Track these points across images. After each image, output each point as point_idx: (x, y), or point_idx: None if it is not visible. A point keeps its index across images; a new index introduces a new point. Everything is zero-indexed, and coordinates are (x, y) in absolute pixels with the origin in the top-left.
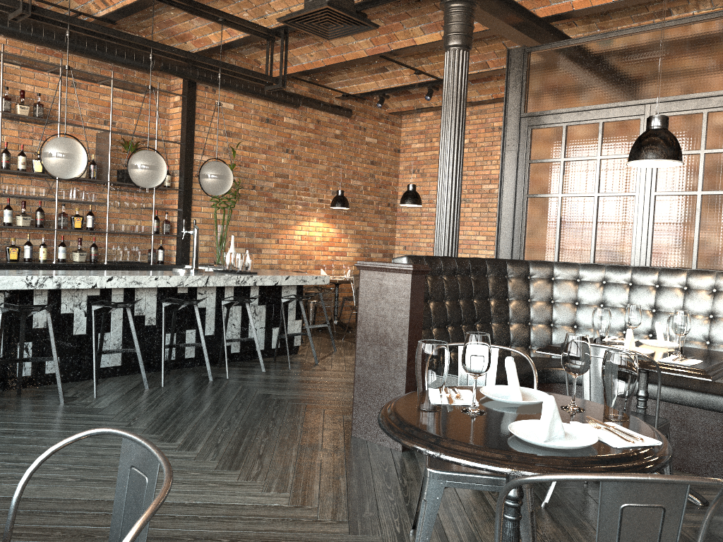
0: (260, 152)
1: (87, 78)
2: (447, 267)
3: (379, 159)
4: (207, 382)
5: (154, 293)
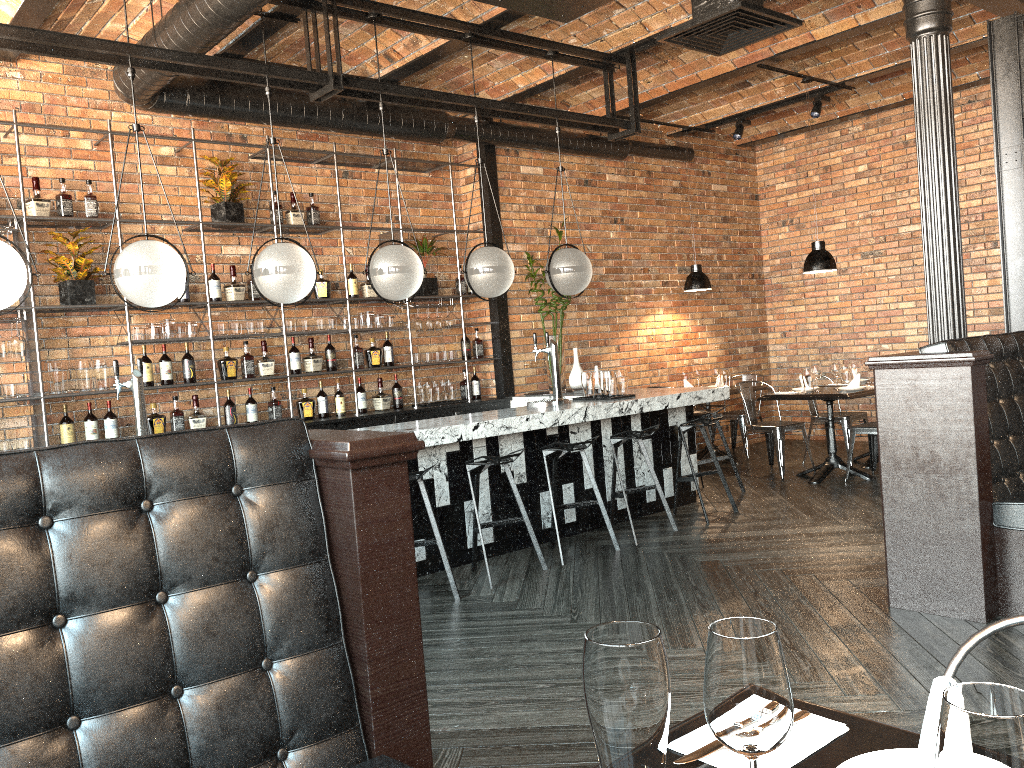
0: (582, 228)
1: (360, 163)
2: (994, 351)
3: (733, 214)
4: (615, 552)
5: (520, 440)
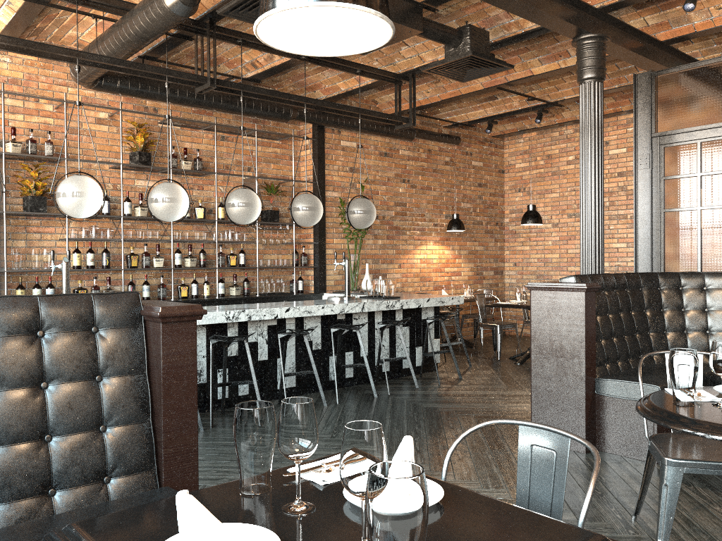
0: (380, 184)
1: (233, 132)
2: (608, 283)
3: (485, 181)
4: (373, 398)
5: (319, 321)
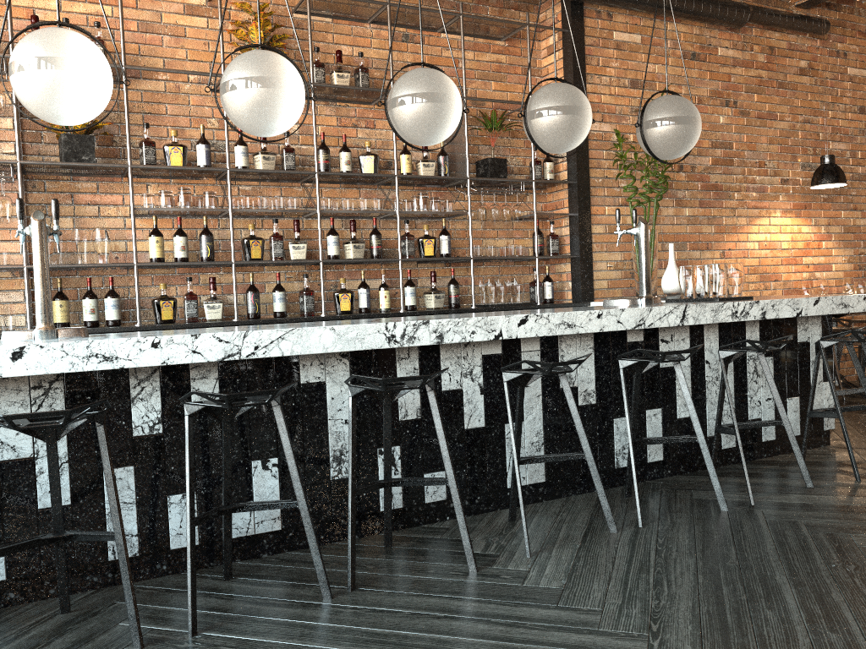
0: None
1: (423, 24)
2: None
3: None
4: (721, 514)
5: (590, 345)
